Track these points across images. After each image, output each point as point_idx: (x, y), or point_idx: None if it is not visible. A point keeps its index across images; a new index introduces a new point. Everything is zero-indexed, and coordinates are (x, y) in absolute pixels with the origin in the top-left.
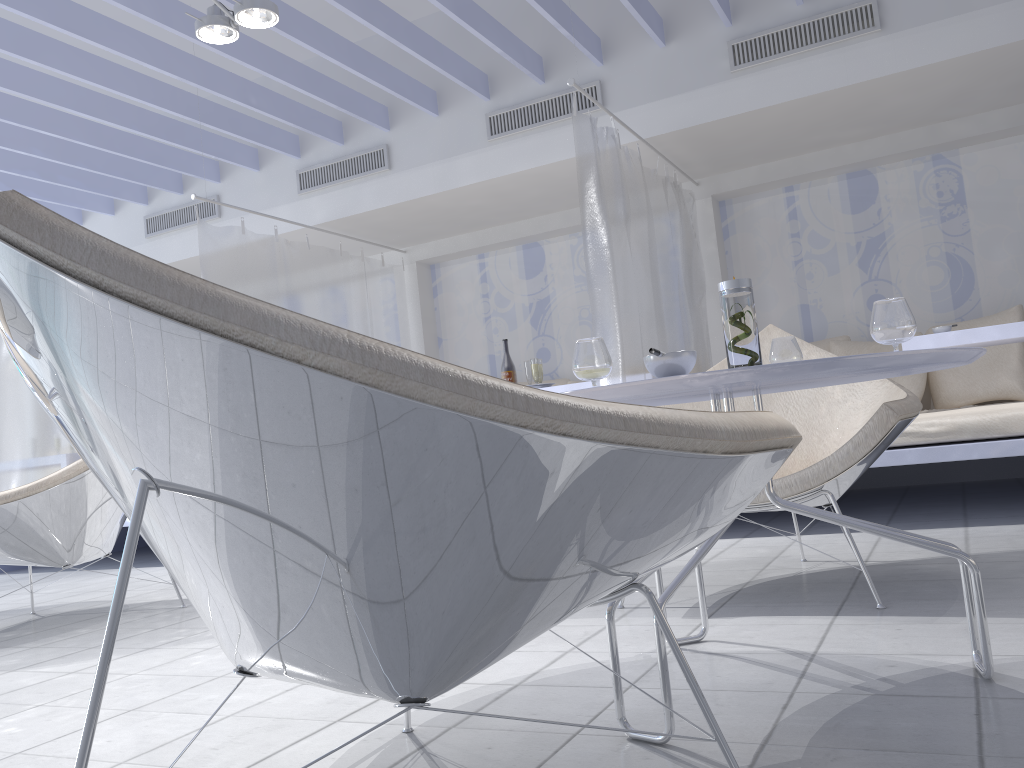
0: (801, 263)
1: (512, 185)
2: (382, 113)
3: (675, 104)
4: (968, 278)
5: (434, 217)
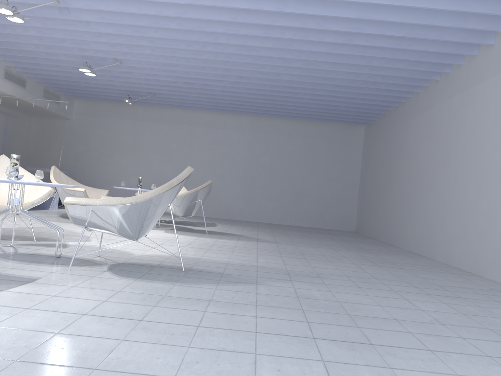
0: None
1: None
2: None
3: None
4: None
5: None
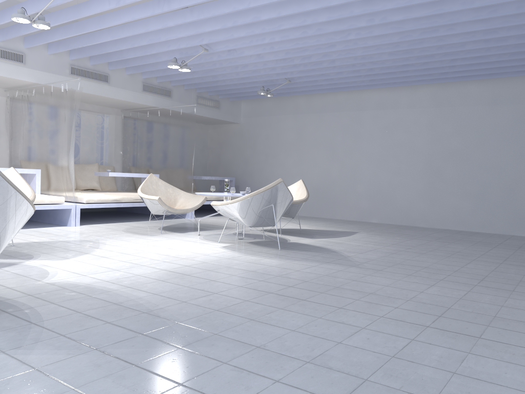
0: None
1: None
2: None
3: (50, 76)
4: (78, 150)
5: None
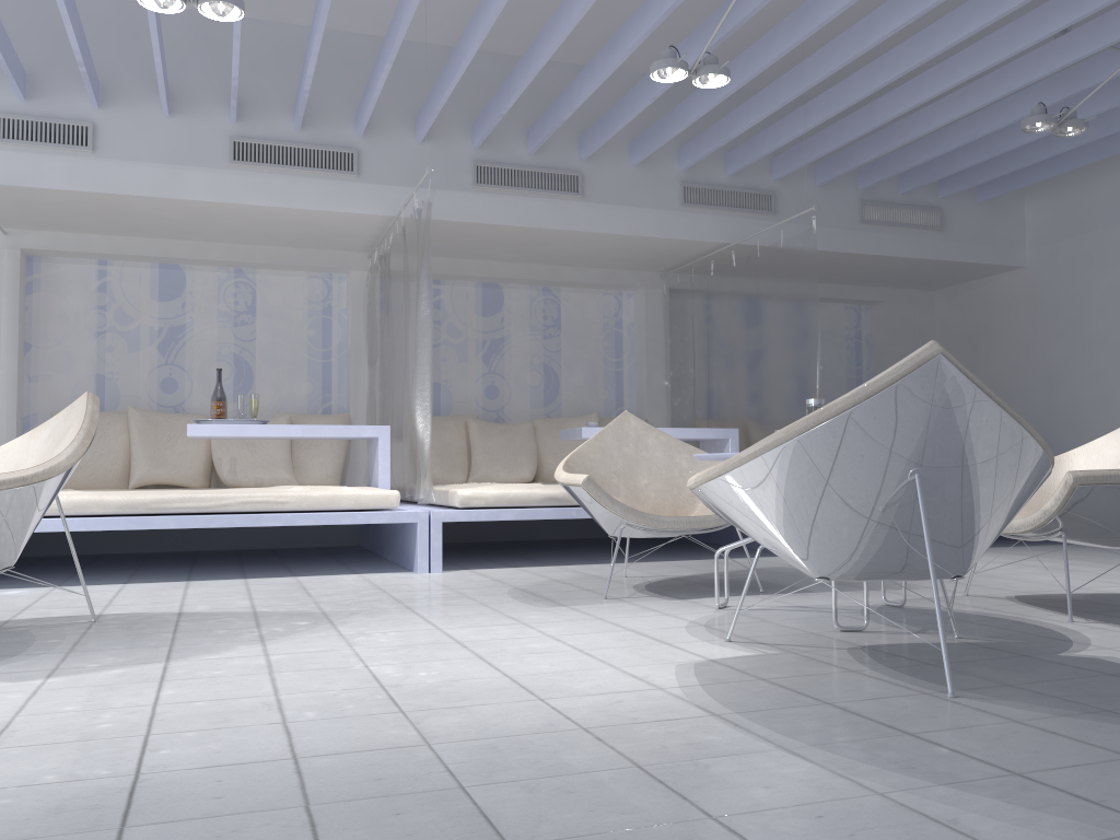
0: (439, 347)
1: (231, 212)
2: (97, 88)
3: (423, 196)
4: (556, 385)
5: (103, 213)
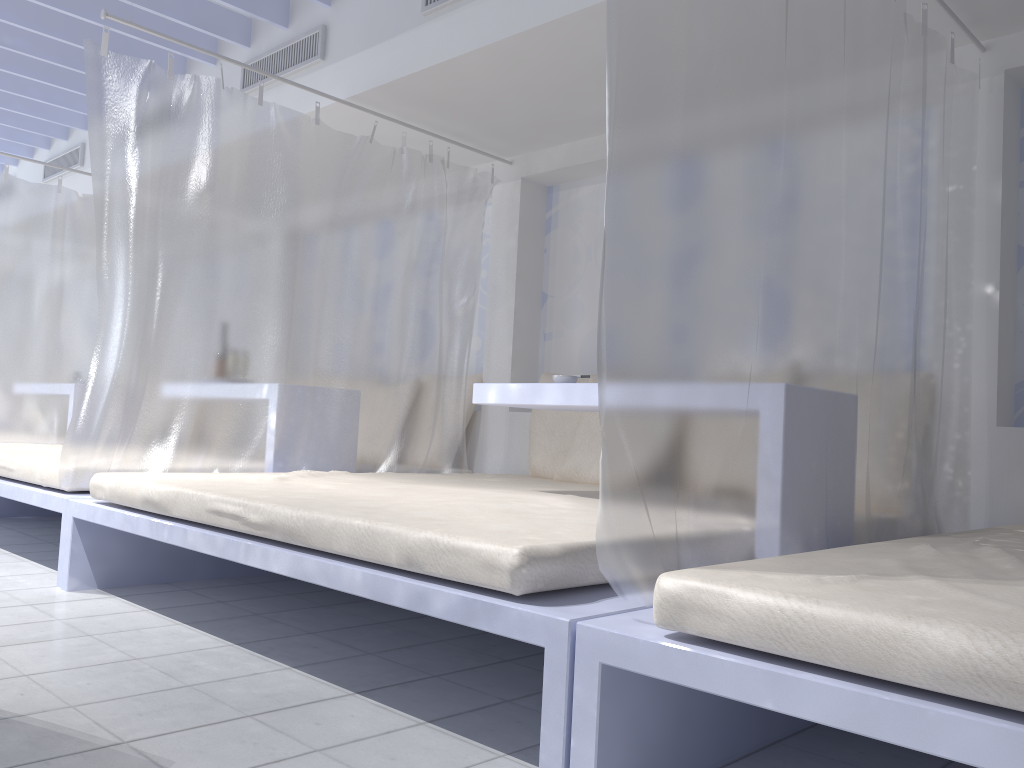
0: None
1: None
2: (175, 61)
3: (377, 55)
4: None
5: None
